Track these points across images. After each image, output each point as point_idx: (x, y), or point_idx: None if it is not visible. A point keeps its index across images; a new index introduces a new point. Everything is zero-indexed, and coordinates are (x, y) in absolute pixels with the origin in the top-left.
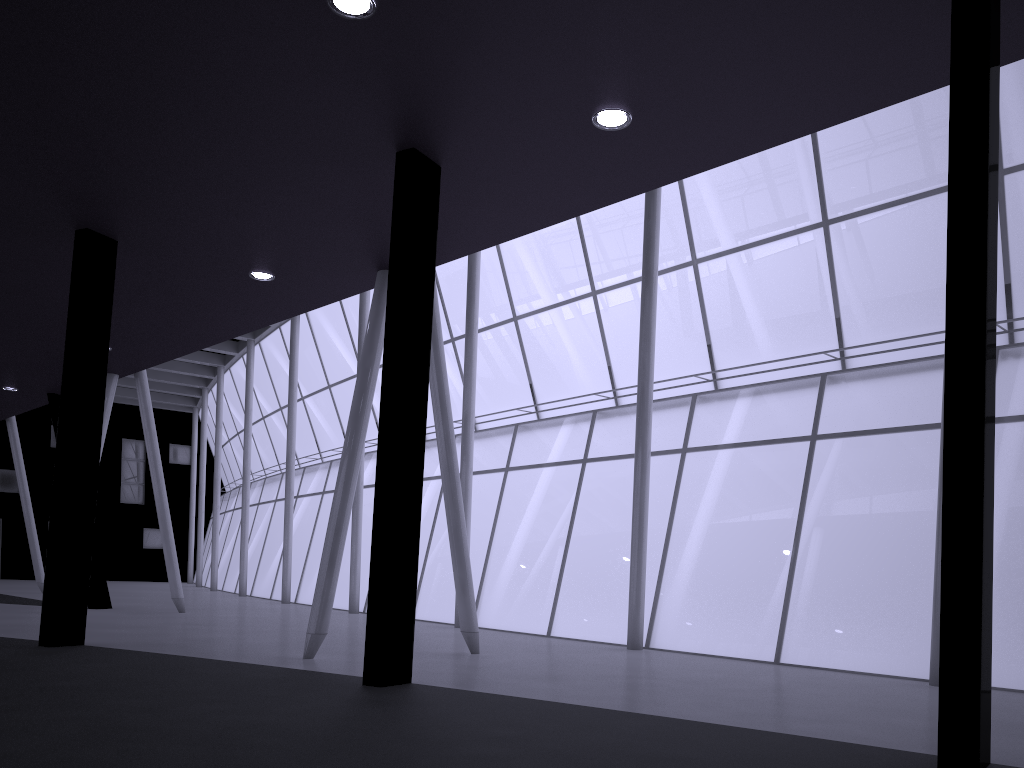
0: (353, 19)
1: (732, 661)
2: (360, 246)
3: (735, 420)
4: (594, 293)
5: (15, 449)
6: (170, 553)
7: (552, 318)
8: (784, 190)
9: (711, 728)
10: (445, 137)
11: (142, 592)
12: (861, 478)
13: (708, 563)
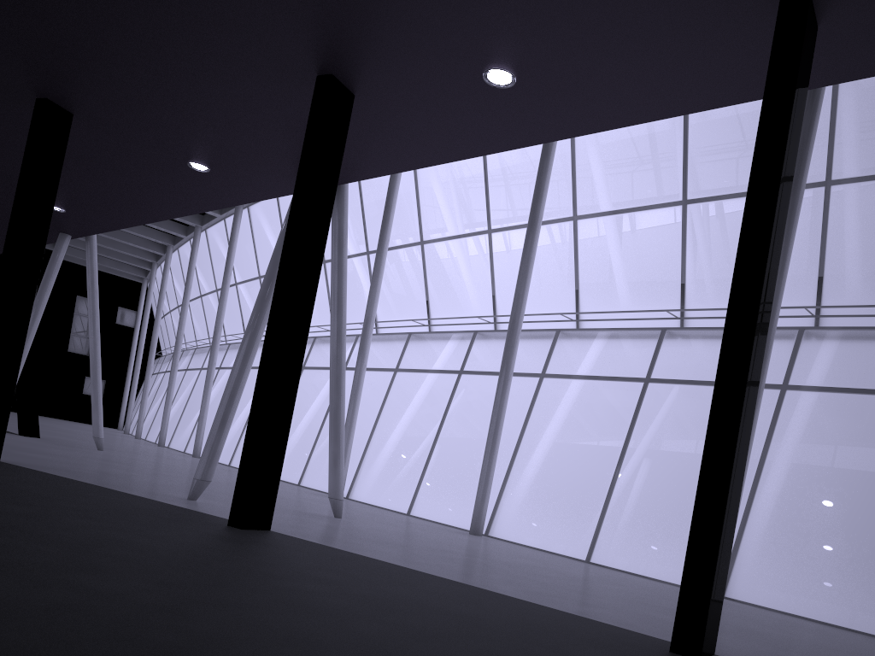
0: None
1: (551, 555)
2: (284, 154)
3: (593, 358)
4: (490, 231)
5: None
6: (96, 398)
7: (456, 248)
8: (664, 171)
9: (503, 598)
10: (359, 69)
11: (73, 430)
12: (688, 422)
13: (552, 474)
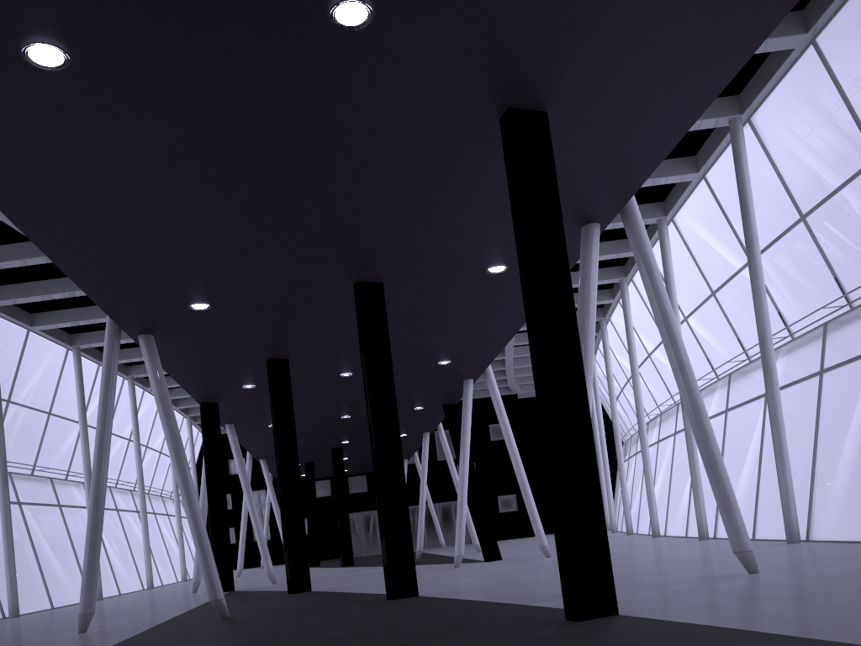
0: (363, 27)
1: None
2: None
3: None
4: None
5: (445, 449)
6: (531, 510)
7: None
8: None
9: None
10: (526, 83)
11: (553, 541)
12: None
13: None
